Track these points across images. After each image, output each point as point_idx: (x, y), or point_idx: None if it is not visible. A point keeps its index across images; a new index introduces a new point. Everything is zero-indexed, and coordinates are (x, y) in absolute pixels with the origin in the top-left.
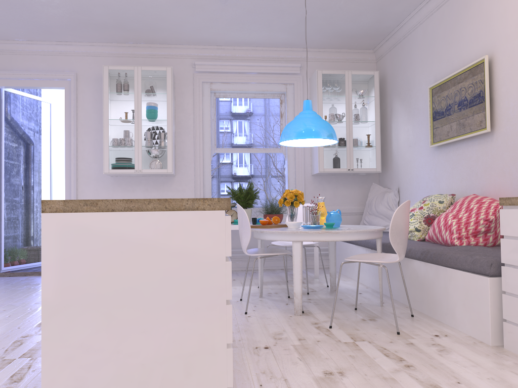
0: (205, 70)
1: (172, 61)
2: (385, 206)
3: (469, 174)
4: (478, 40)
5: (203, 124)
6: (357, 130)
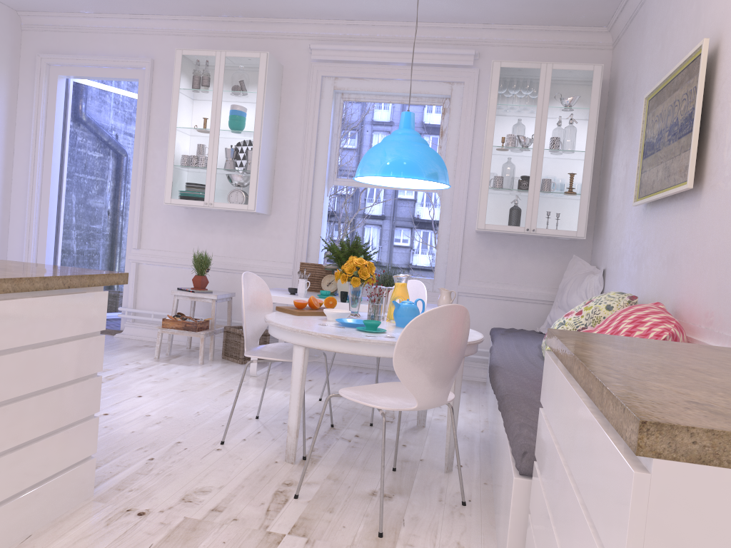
0: (325, 58)
1: (281, 44)
2: (581, 298)
3: (669, 264)
4: (710, 8)
5: (318, 141)
6: (550, 165)
